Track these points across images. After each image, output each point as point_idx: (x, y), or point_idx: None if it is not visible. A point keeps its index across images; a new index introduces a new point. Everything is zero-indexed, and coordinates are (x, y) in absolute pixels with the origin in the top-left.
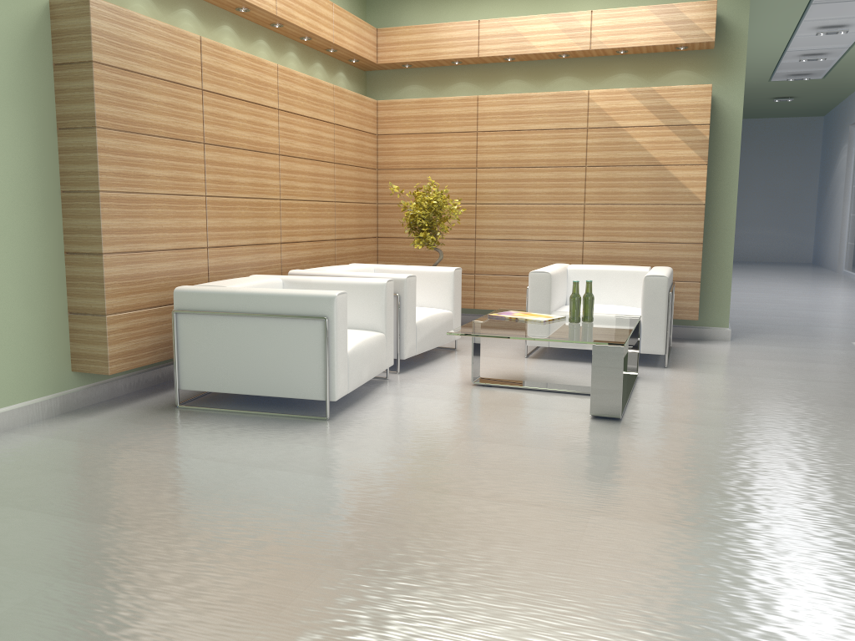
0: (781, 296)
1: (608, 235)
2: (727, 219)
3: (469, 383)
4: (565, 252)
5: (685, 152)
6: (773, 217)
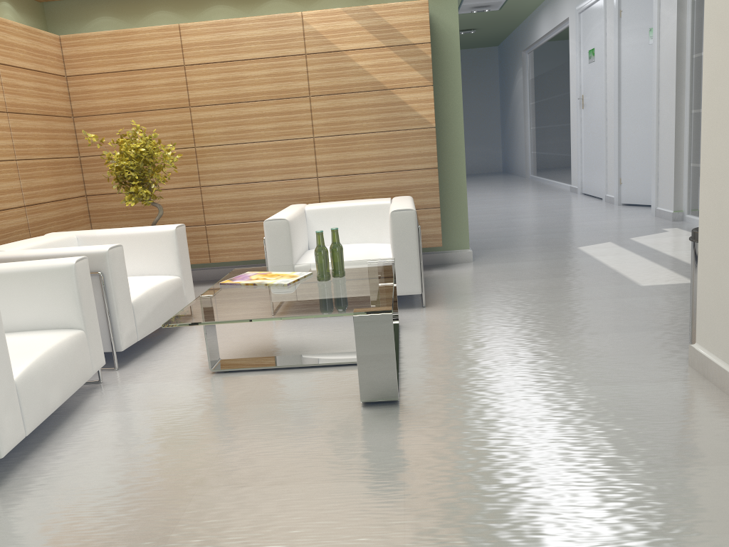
0: (495, 206)
1: (342, 169)
2: (456, 141)
3: (208, 370)
4: (300, 191)
5: (409, 73)
6: (468, 135)
